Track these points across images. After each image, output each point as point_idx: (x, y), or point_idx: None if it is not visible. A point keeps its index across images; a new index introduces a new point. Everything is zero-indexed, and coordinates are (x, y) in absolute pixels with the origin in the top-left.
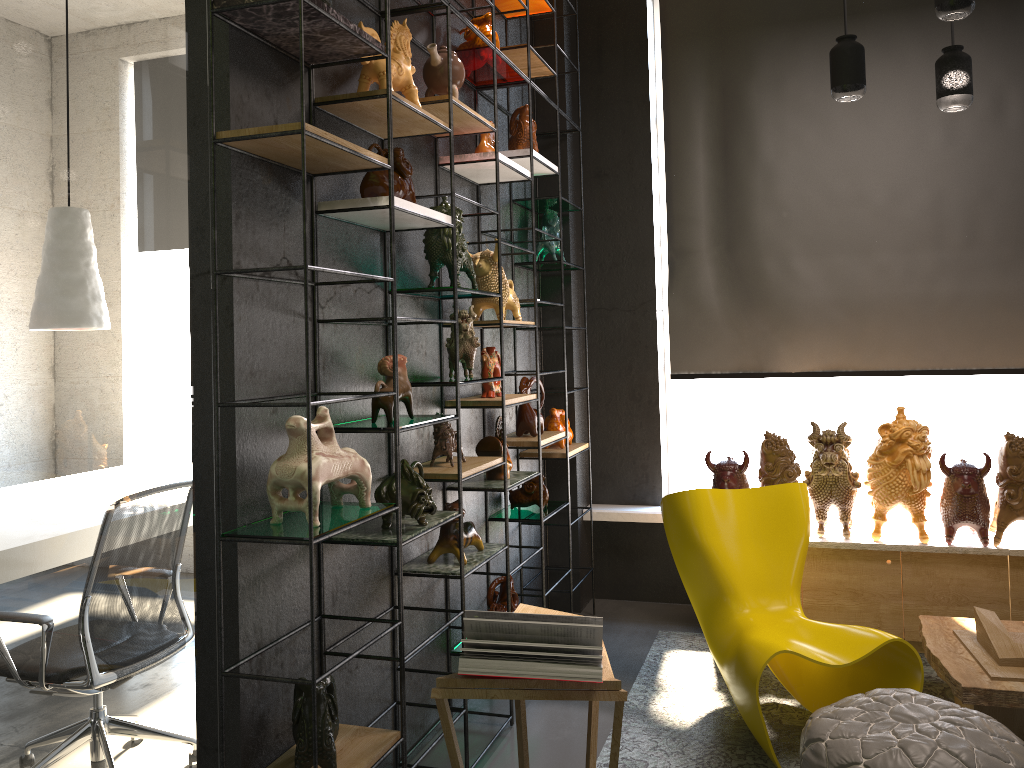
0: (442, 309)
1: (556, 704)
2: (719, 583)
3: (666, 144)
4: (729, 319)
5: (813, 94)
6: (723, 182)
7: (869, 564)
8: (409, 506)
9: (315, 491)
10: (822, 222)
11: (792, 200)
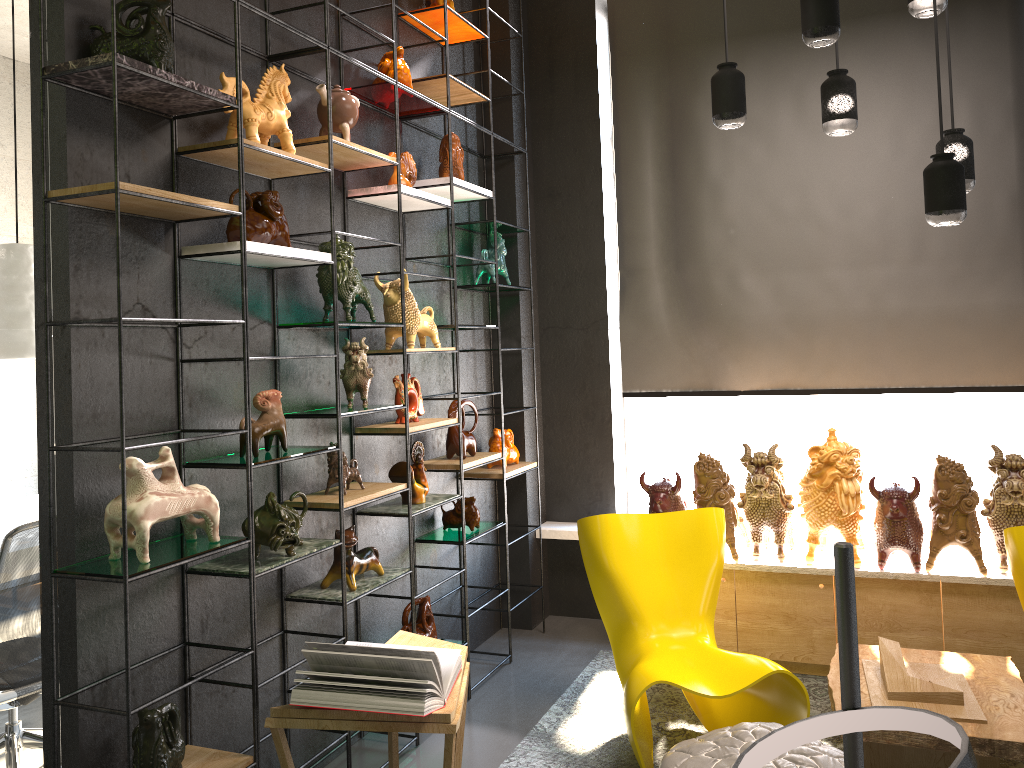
0: (351, 338)
1: (469, 725)
2: (626, 608)
3: (616, 162)
4: (679, 337)
5: (759, 109)
6: (672, 199)
7: (802, 588)
8: (269, 538)
9: (143, 529)
10: (769, 238)
11: (739, 217)
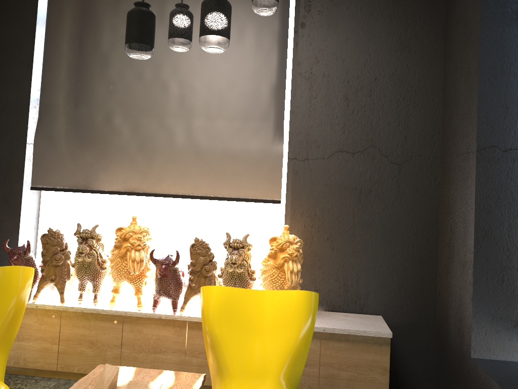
0: None
1: None
2: None
3: (46, 34)
4: (71, 153)
5: None
6: (77, 62)
7: (103, 323)
8: None
9: None
10: (134, 95)
11: (117, 78)
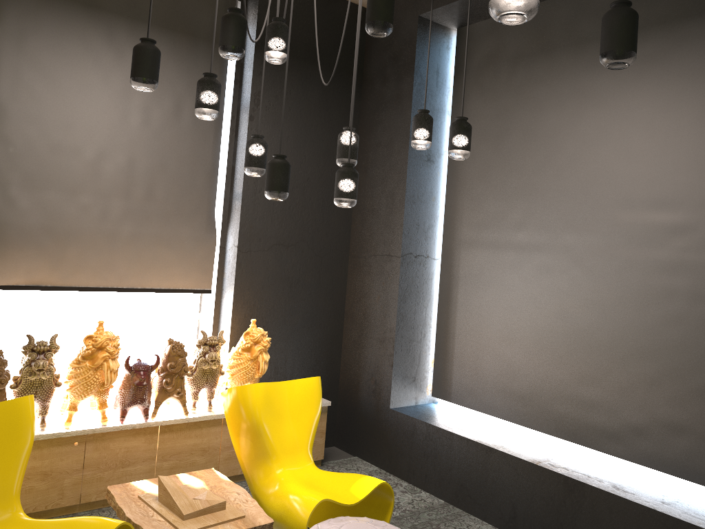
0: None
1: None
2: None
3: None
4: None
5: (51, 57)
6: None
7: (61, 448)
8: None
9: None
10: (43, 162)
11: (20, 139)
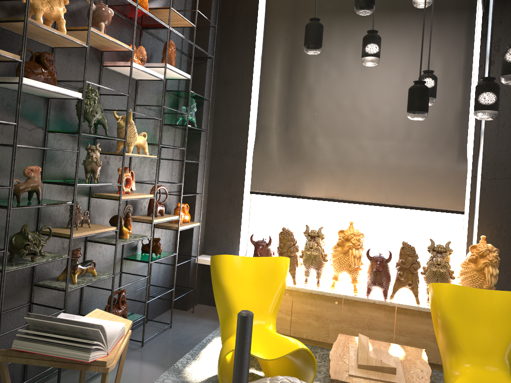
0: (96, 144)
1: (138, 361)
2: (229, 306)
3: (261, 70)
4: (282, 165)
5: (337, 52)
6: (287, 93)
7: (326, 303)
8: (19, 250)
9: None
10: (334, 120)
11: (320, 106)
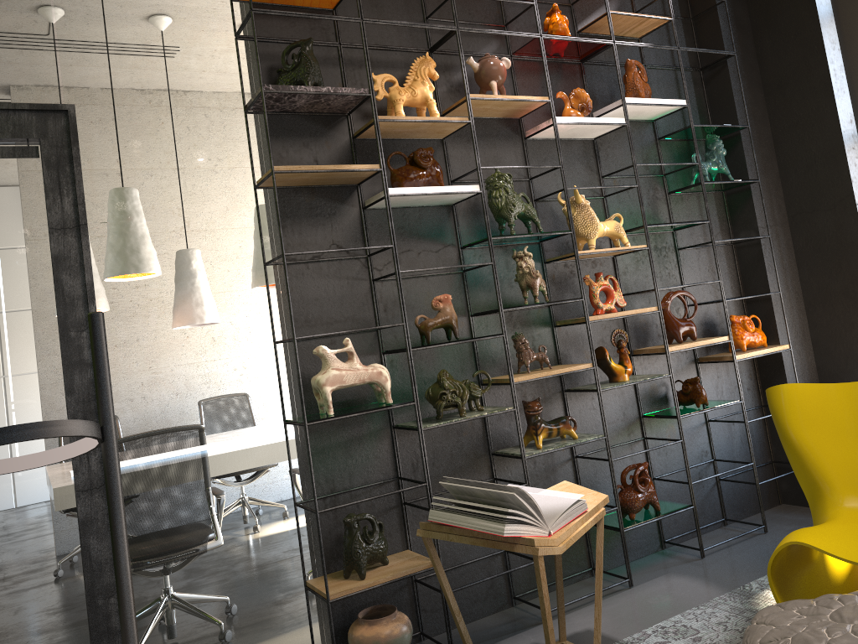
0: (543, 249)
1: (687, 577)
2: (813, 477)
3: (839, 35)
4: None
5: None
6: None
7: None
8: (436, 402)
9: (324, 392)
10: None
11: None
